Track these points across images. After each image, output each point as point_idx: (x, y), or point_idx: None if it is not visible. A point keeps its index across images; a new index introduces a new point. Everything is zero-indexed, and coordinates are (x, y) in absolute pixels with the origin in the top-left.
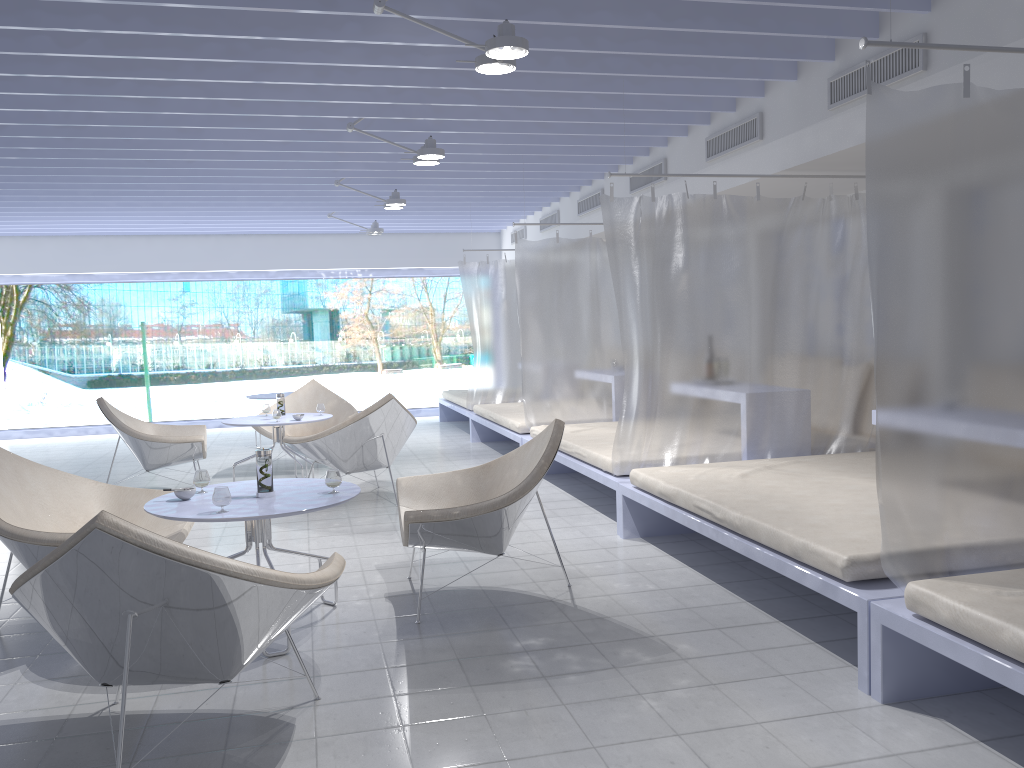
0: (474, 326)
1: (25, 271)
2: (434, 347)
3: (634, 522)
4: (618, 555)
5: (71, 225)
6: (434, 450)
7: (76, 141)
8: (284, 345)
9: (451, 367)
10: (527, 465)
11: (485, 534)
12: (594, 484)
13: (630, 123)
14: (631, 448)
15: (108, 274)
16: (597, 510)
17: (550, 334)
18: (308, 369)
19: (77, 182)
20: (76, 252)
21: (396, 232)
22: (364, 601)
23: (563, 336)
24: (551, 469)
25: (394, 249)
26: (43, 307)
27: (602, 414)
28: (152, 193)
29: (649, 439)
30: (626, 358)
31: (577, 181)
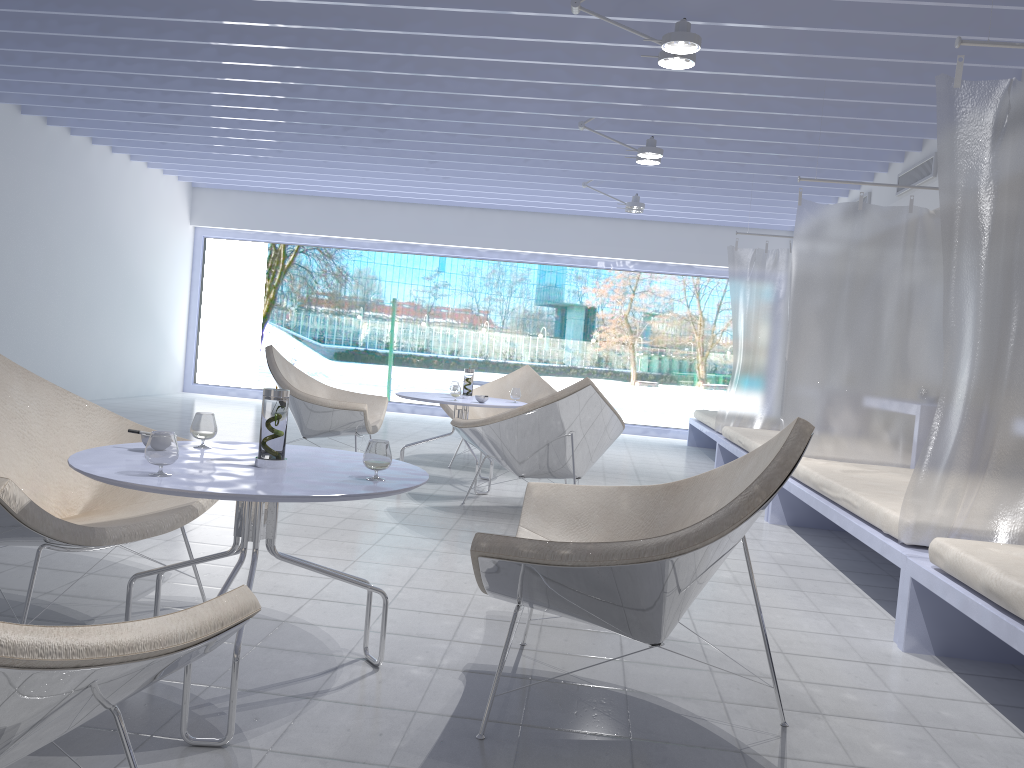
0: (738, 329)
1: (282, 229)
2: (698, 362)
3: (927, 628)
4: (889, 682)
5: (325, 183)
6: (663, 474)
7: (270, 38)
8: (532, 340)
9: (715, 388)
10: (735, 494)
11: (623, 603)
12: (868, 552)
13: (1000, 7)
14: (938, 502)
15: (359, 240)
16: (866, 593)
17: (832, 335)
18: (554, 369)
19: (298, 110)
20: (331, 214)
21: (667, 221)
22: (426, 670)
23: (851, 339)
24: (808, 521)
25: (662, 240)
26: (305, 273)
27: (895, 456)
28: (383, 135)
29: (973, 493)
30: (948, 352)
31: (901, 144)
